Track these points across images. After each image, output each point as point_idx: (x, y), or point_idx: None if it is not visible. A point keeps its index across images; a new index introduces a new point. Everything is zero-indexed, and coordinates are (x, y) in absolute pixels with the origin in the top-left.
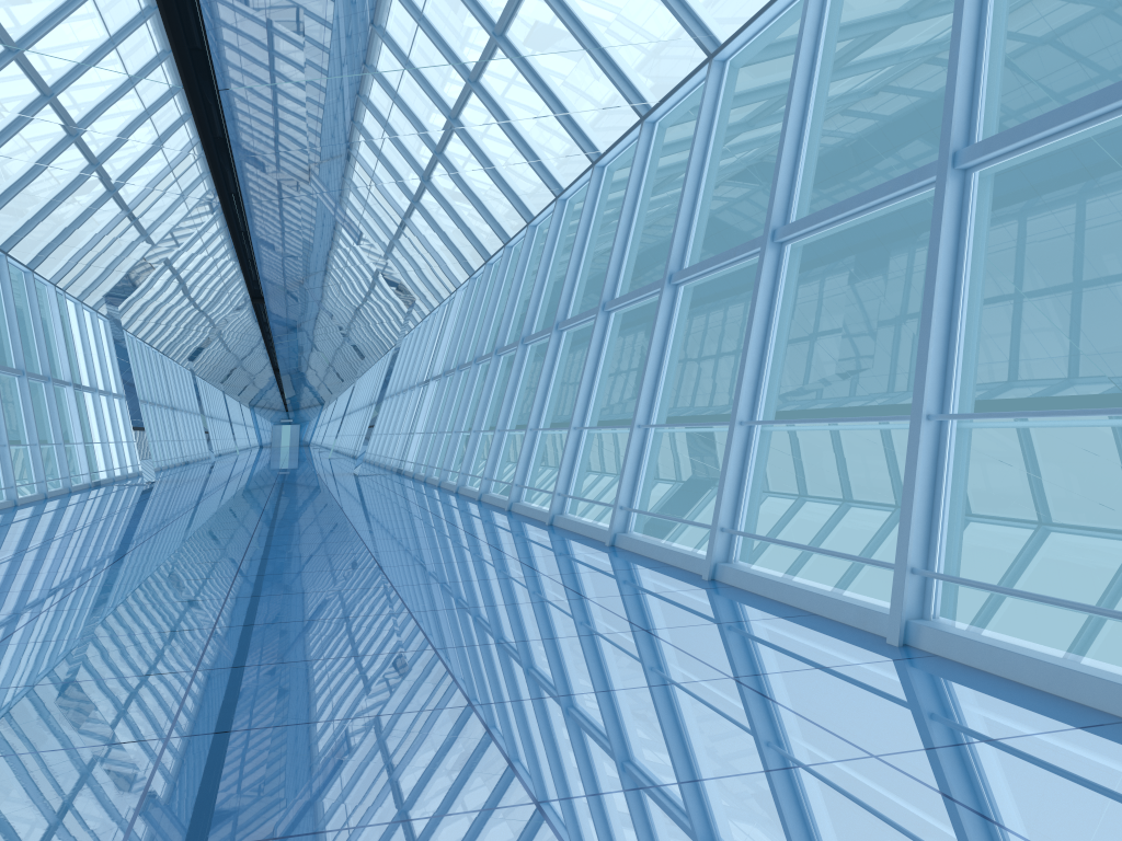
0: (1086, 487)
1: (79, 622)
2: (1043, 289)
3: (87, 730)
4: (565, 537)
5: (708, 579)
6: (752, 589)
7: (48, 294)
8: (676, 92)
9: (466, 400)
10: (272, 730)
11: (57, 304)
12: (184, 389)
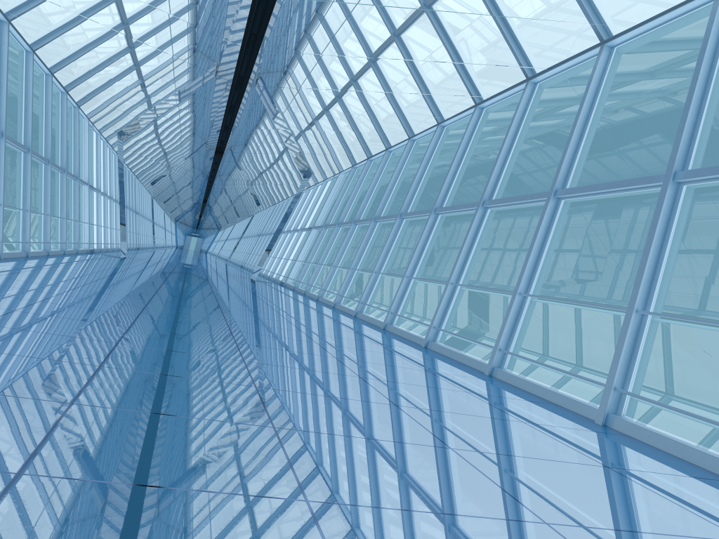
0: (717, 387)
1: (149, 358)
2: (711, 250)
3: (229, 475)
4: (447, 360)
5: (601, 424)
6: (651, 443)
7: (84, 124)
8: (564, 64)
9: (344, 246)
10: (393, 513)
11: (88, 132)
12: (145, 202)
